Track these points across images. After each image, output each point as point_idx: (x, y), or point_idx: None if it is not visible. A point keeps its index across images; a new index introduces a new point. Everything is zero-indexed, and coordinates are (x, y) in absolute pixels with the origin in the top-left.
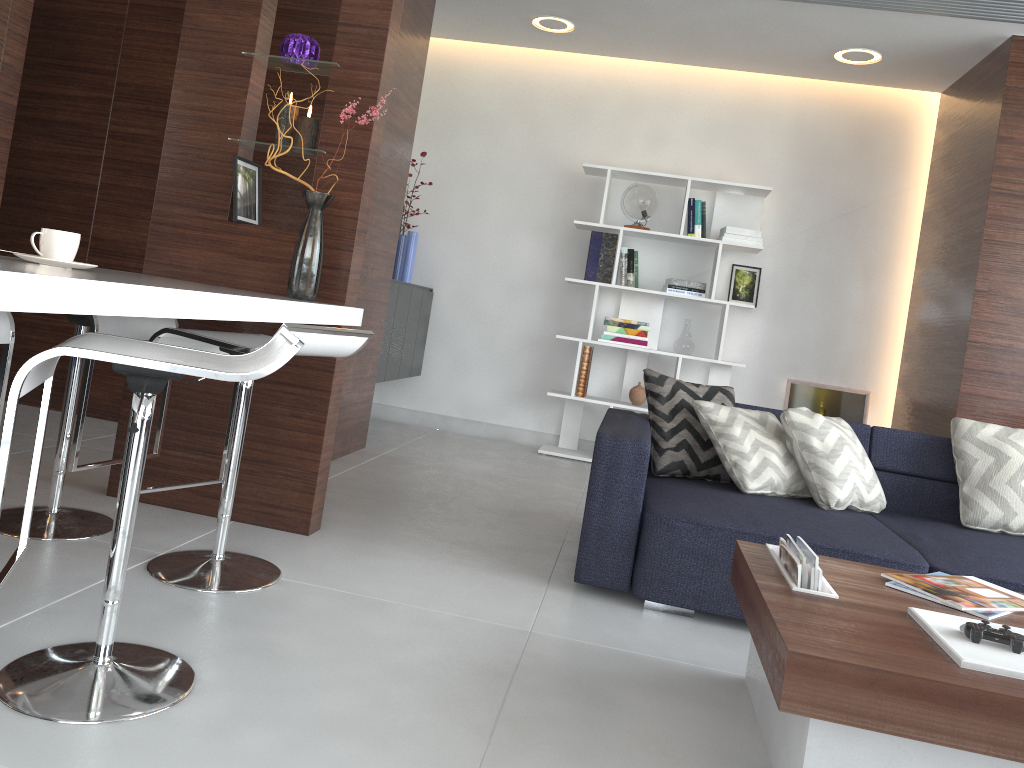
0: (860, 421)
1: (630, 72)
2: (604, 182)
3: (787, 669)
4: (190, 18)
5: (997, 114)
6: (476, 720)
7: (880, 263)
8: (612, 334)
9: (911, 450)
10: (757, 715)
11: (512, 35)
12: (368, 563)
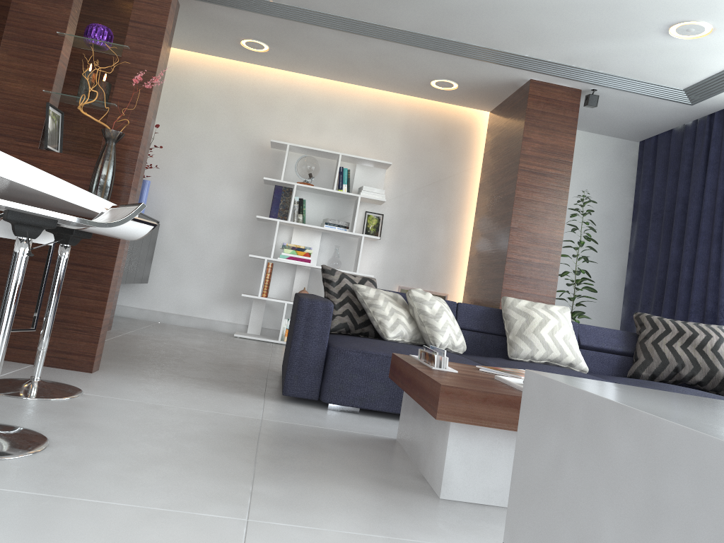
0: None
1: (302, 83)
2: (283, 153)
3: (440, 395)
4: (16, 4)
5: (522, 124)
6: (243, 457)
7: (454, 214)
8: (287, 254)
9: (479, 316)
10: (408, 453)
11: (225, 50)
12: (141, 387)
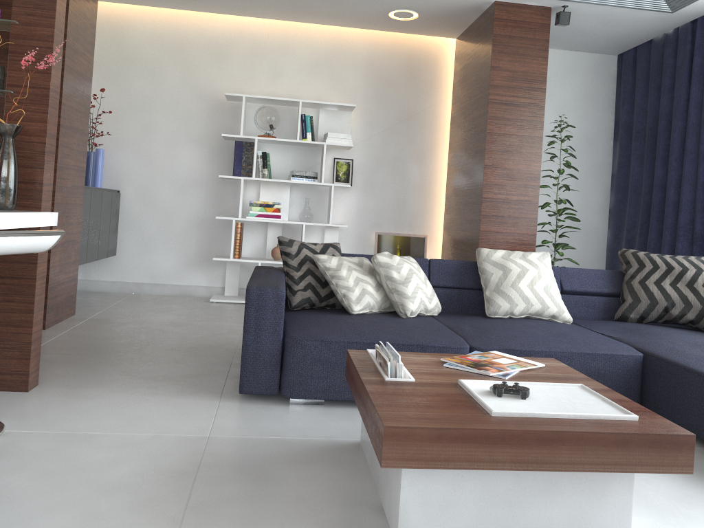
0: (422, 255)
1: (253, 26)
2: (241, 105)
3: (384, 439)
4: None
5: (490, 52)
6: (169, 513)
7: (427, 151)
8: (256, 212)
9: (454, 272)
10: (369, 466)
11: None
12: (79, 406)
